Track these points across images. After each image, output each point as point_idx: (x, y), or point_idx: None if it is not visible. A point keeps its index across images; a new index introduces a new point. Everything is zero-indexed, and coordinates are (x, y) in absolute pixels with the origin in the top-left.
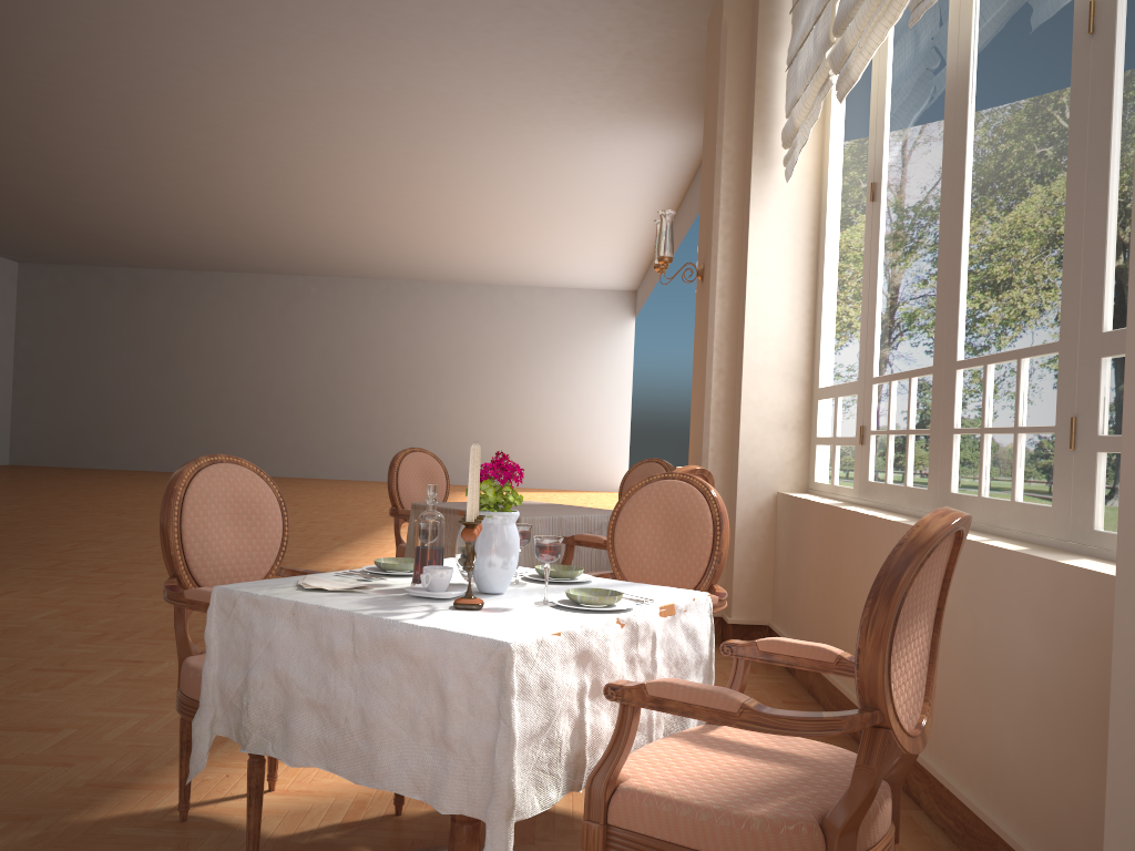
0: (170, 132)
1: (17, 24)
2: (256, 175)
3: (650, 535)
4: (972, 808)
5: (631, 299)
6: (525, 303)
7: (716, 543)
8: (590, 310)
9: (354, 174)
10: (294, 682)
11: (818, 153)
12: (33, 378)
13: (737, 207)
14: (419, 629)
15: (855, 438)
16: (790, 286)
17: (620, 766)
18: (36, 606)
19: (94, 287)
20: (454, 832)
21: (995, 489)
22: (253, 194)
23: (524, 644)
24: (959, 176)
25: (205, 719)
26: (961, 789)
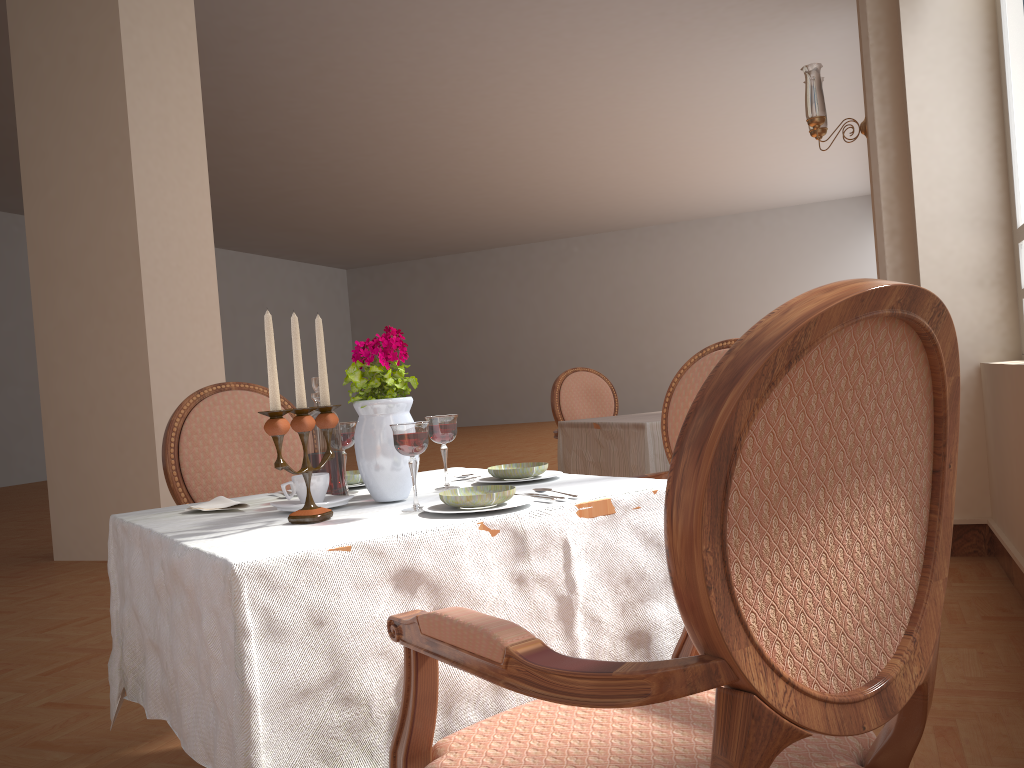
0: (405, 128)
1: (256, 62)
2: (489, 152)
3: None
4: None
5: None
6: (774, 225)
7: None
8: (842, 220)
9: (570, 130)
10: (141, 619)
11: None
12: None
13: (891, 38)
14: (186, 552)
15: None
16: (967, 113)
17: (423, 735)
18: None
19: (402, 279)
20: None
21: None
22: (493, 170)
23: (265, 565)
24: None
25: (114, 660)
26: None
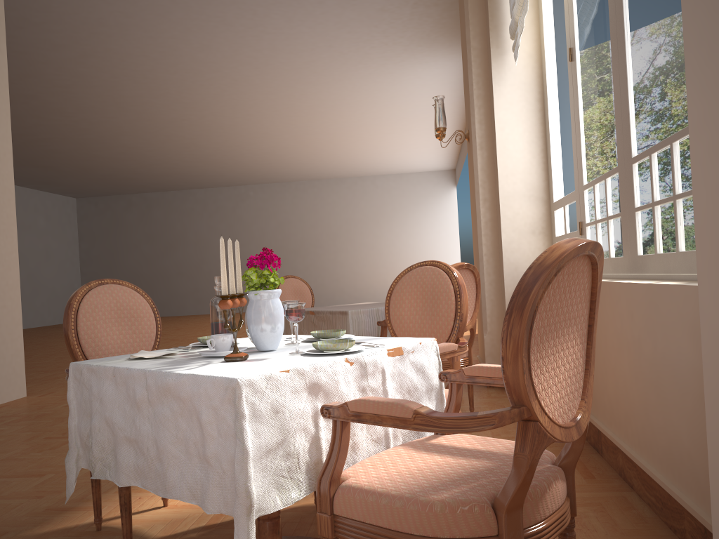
0: (141, 101)
1: (34, 44)
2: (200, 123)
3: (413, 307)
4: (664, 486)
5: (452, 175)
6: (384, 185)
7: (458, 307)
8: (426, 185)
9: (259, 113)
10: (116, 424)
11: (537, 40)
12: (92, 267)
13: (485, 86)
14: (182, 376)
15: (577, 231)
16: (527, 135)
17: (339, 468)
18: (63, 400)
19: (121, 208)
20: (259, 527)
21: (666, 246)
22: (201, 135)
23: (252, 379)
24: (620, 22)
25: (72, 457)
26: (656, 473)
